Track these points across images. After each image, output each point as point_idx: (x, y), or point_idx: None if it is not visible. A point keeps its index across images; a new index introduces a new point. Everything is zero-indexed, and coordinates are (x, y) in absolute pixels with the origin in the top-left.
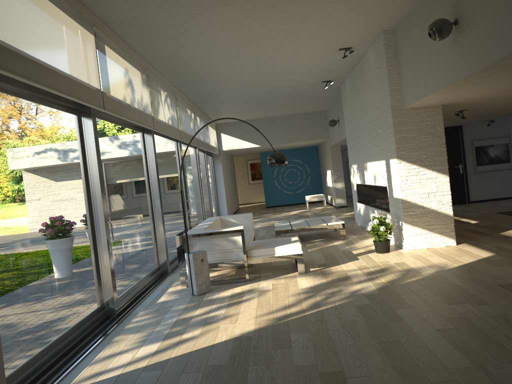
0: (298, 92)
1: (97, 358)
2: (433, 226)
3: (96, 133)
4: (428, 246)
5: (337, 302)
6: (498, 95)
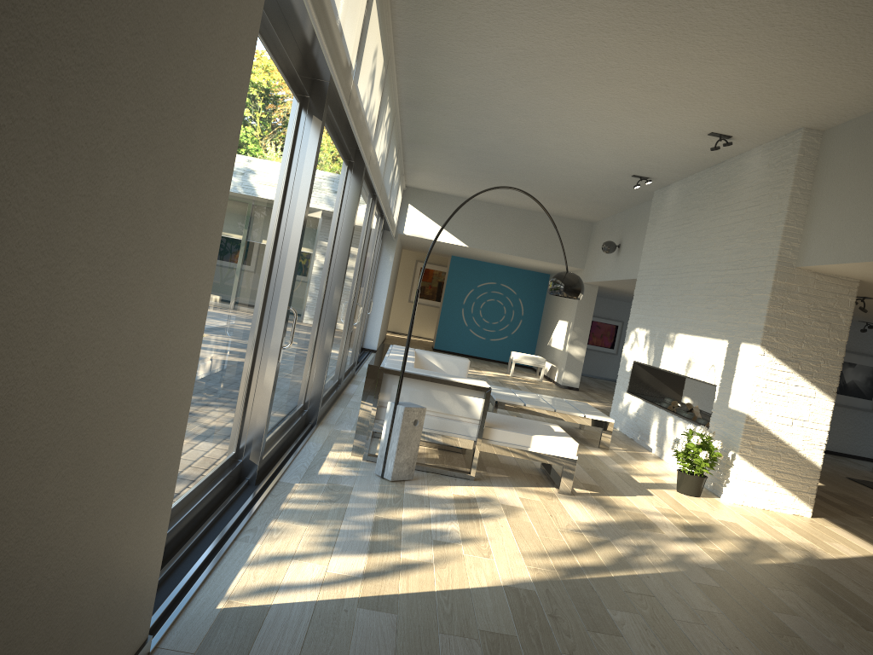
0: (580, 179)
1: (256, 556)
2: (784, 475)
3: (319, 146)
4: (766, 506)
5: (658, 567)
6: None
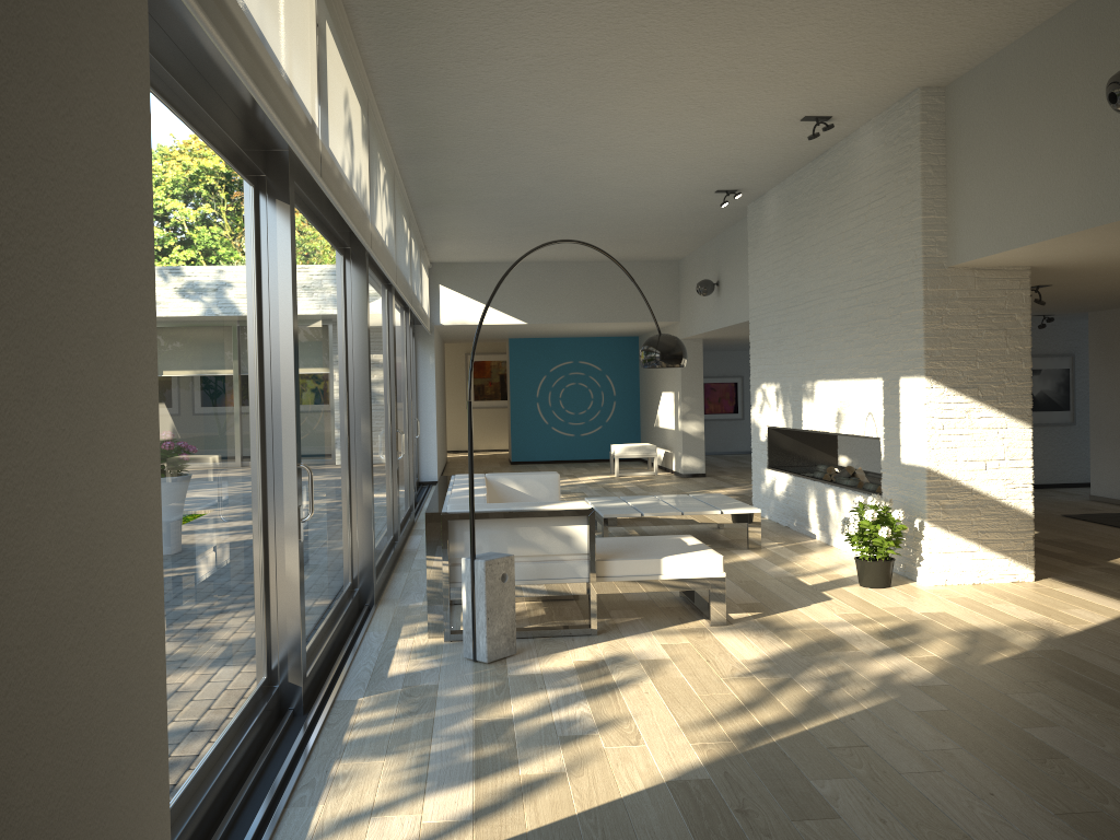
0: (651, 208)
1: (319, 824)
2: (989, 535)
3: (294, 238)
4: (976, 579)
5: (862, 701)
6: None
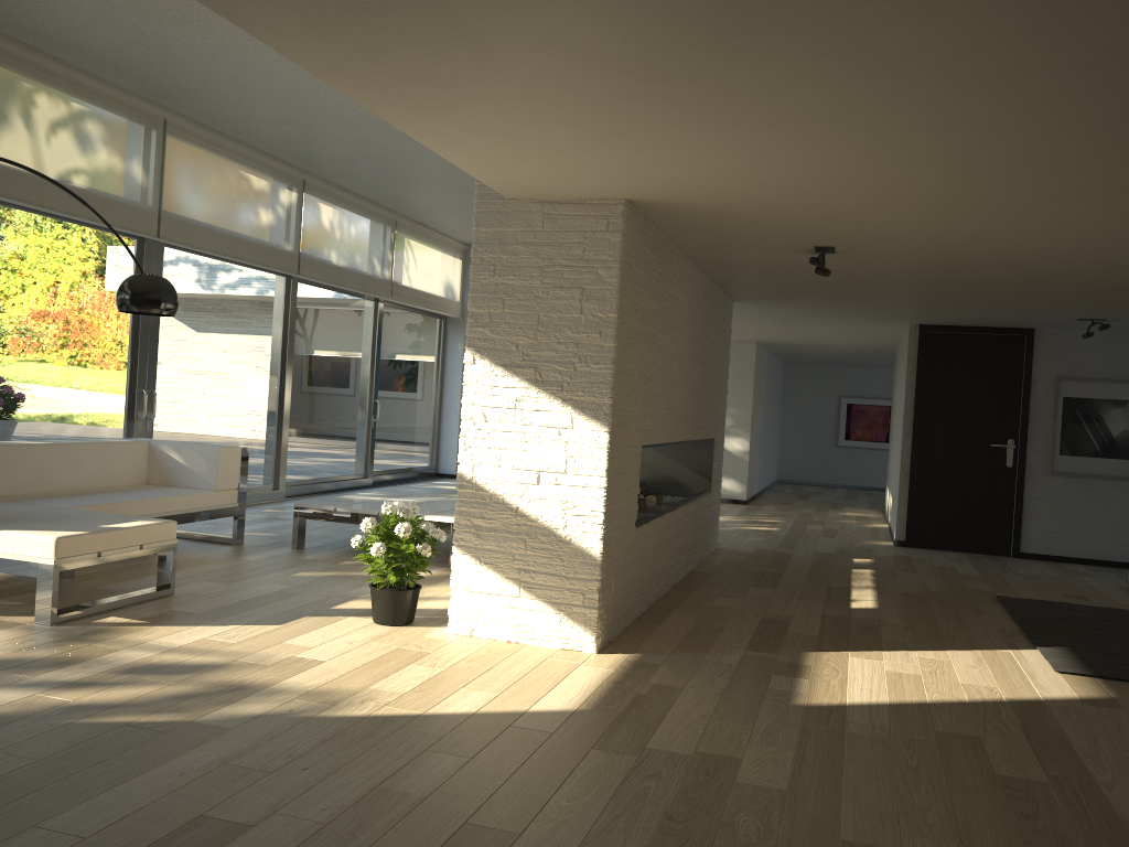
0: None
1: None
2: (536, 576)
3: None
4: (513, 635)
5: None
6: (775, 185)
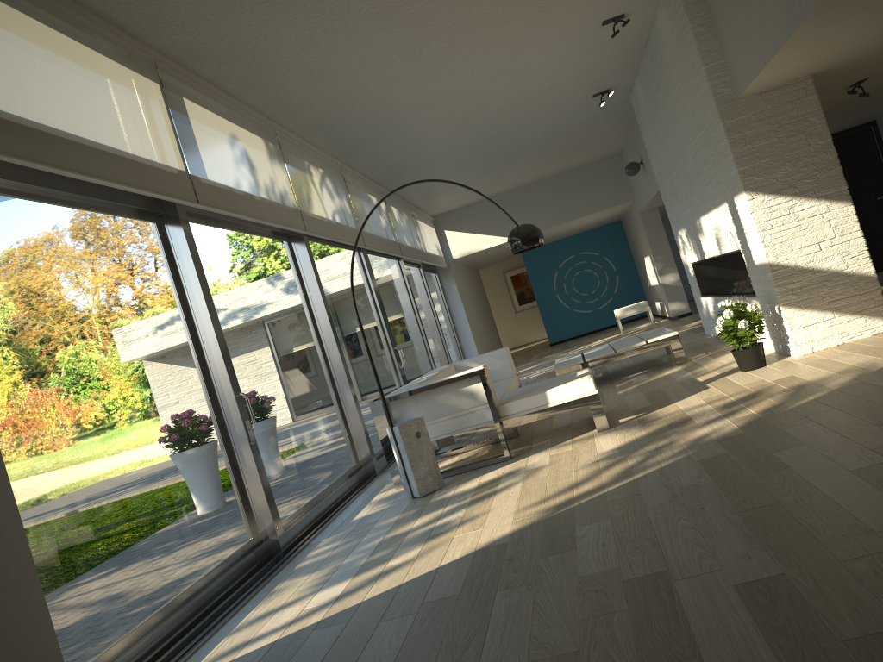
0: (556, 125)
1: (244, 622)
2: (840, 302)
3: (194, 247)
4: (839, 340)
5: (664, 461)
6: None
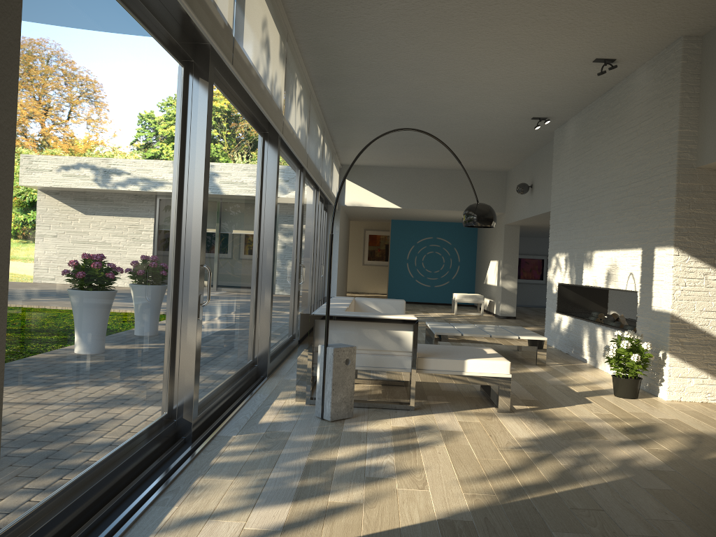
0: (487, 130)
1: (169, 520)
2: None
3: (211, 106)
4: (704, 398)
5: (604, 476)
6: None
